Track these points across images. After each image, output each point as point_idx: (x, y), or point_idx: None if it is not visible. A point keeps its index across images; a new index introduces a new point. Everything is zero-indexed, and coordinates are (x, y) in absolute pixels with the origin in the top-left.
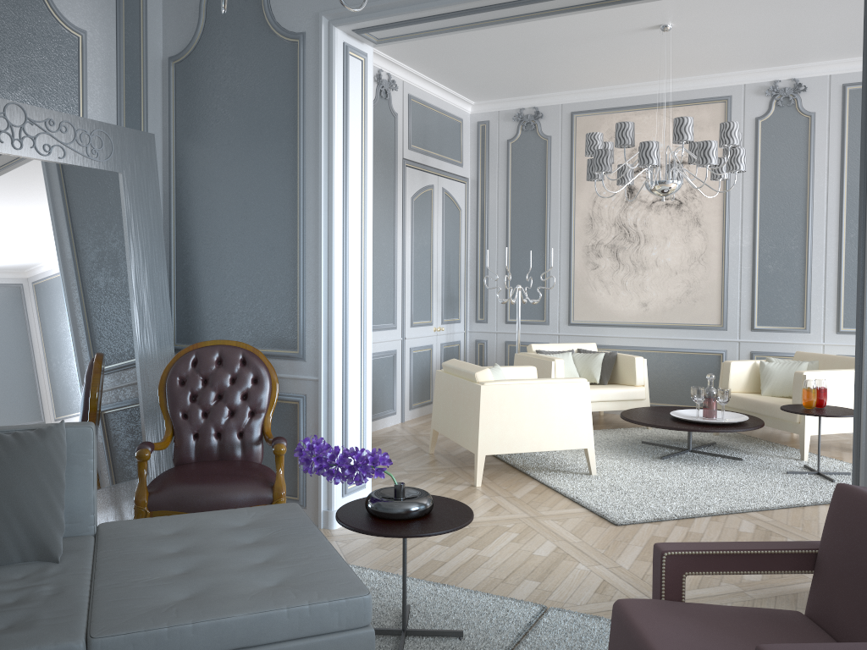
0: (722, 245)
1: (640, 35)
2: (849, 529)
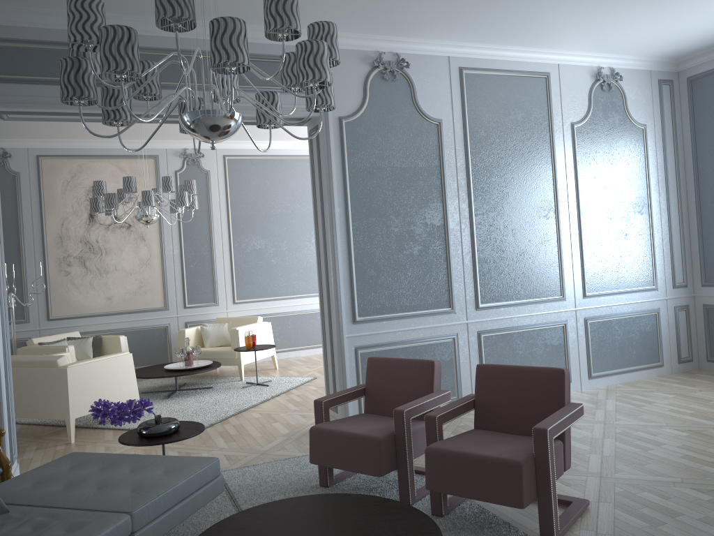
0: (161, 253)
1: None
2: (379, 372)
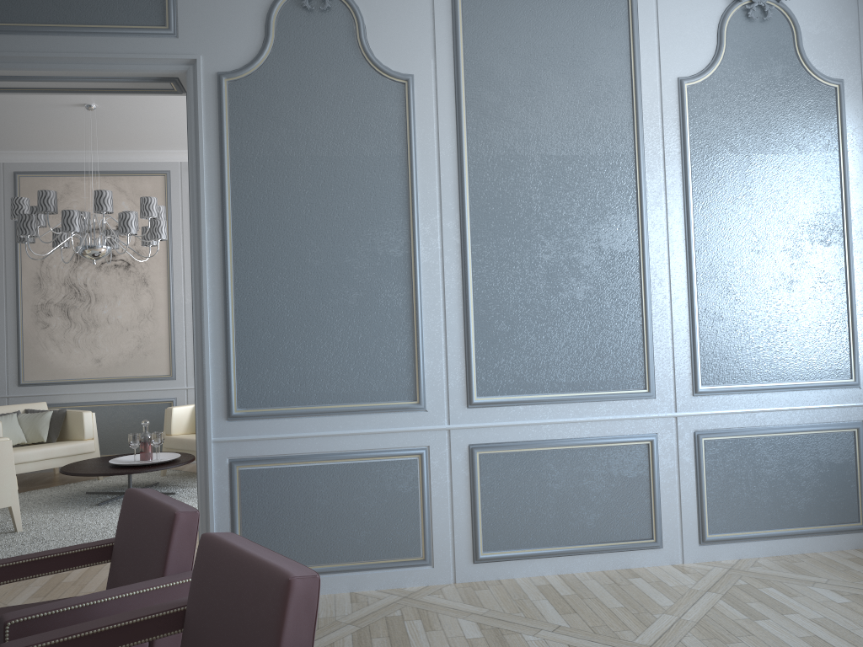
0: (168, 302)
1: (68, 109)
2: (127, 520)
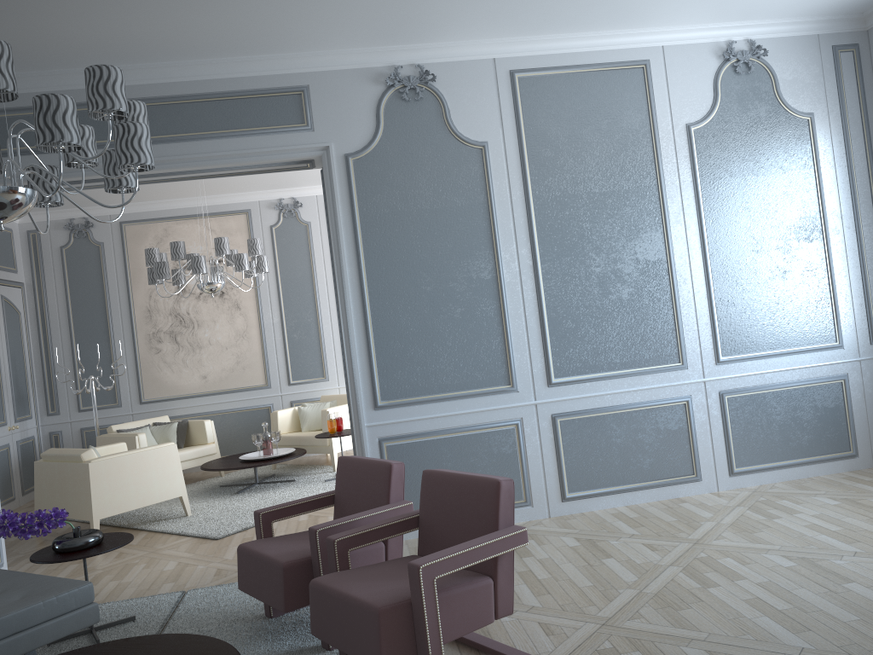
0: (259, 322)
1: None
2: (346, 476)
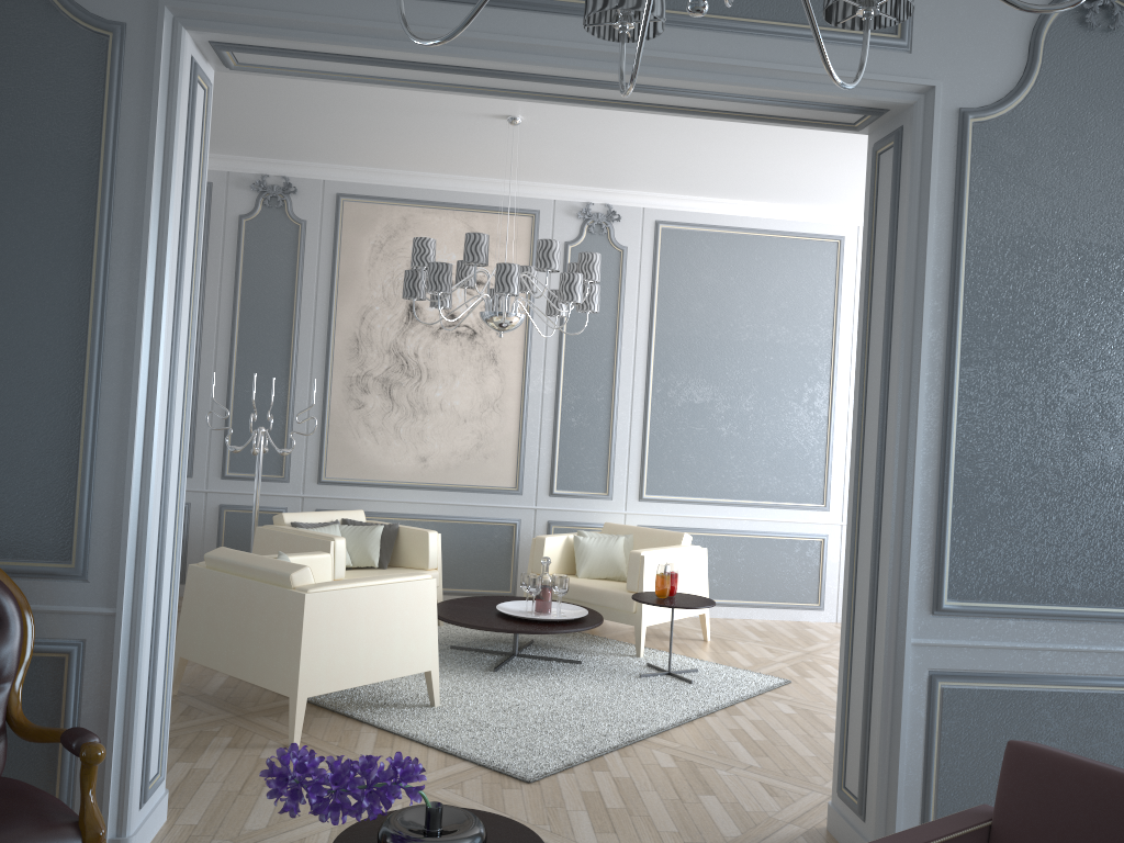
0: (521, 389)
1: (477, 121)
2: (1046, 796)
